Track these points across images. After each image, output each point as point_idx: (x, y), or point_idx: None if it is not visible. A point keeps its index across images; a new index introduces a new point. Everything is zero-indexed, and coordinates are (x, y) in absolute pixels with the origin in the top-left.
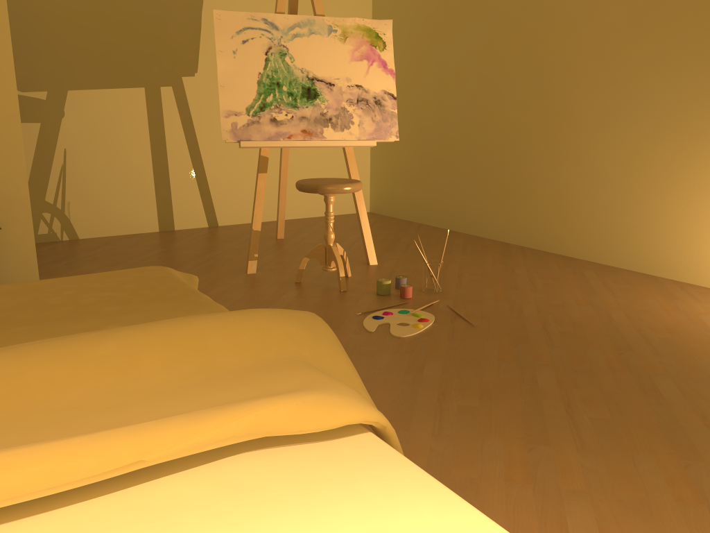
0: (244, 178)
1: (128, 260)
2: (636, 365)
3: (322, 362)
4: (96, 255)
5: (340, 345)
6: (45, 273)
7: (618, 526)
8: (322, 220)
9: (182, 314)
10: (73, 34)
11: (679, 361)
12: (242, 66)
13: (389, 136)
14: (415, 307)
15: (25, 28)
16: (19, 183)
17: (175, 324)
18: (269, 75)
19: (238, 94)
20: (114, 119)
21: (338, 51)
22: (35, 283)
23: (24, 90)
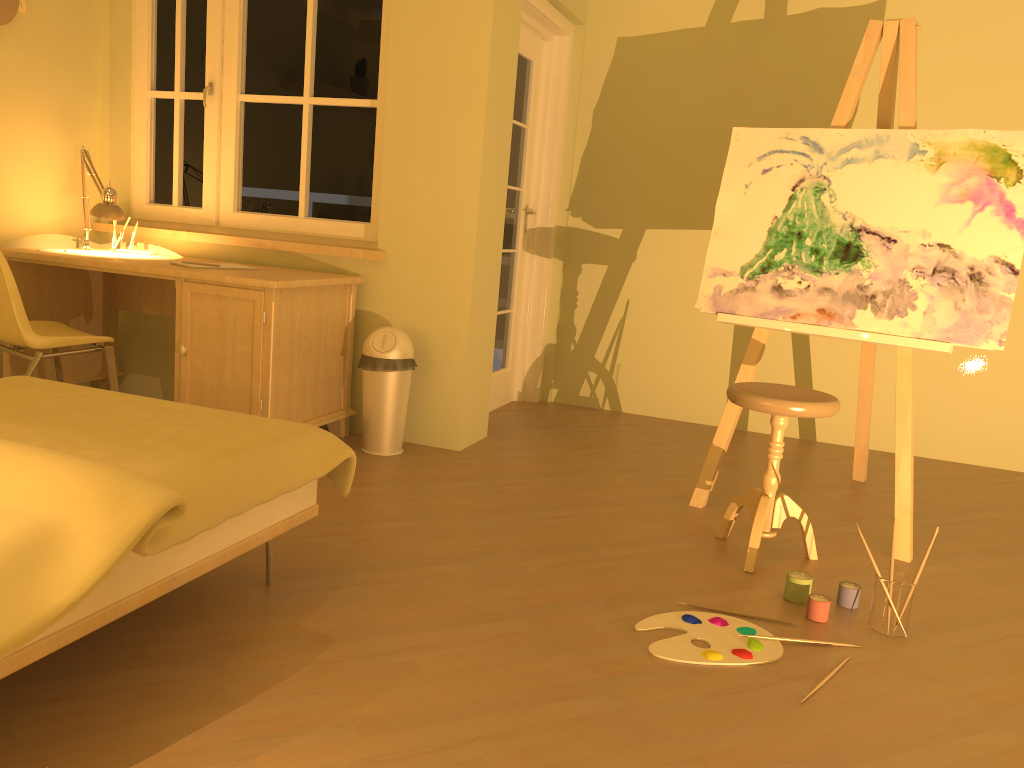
0: (874, 378)
1: (607, 447)
2: None
3: (78, 539)
4: (593, 432)
5: (131, 535)
6: (506, 435)
7: None
8: (1005, 477)
9: (154, 462)
10: (666, 161)
11: None
12: (752, 207)
13: (983, 339)
14: (787, 636)
15: (613, 154)
16: (461, 326)
17: (22, 451)
18: (789, 220)
19: (736, 246)
20: (694, 268)
21: (920, 185)
22: (200, 409)
23: (598, 226)
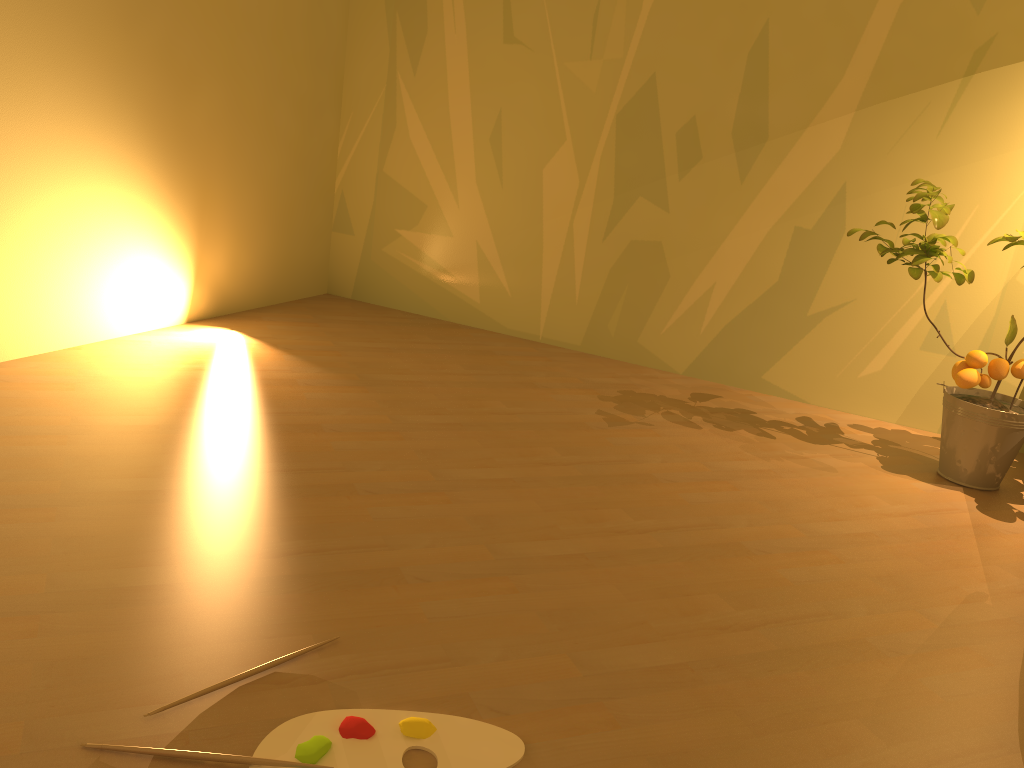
0: None
1: None
2: (414, 485)
3: None
4: None
5: None
6: None
7: (817, 513)
8: None
9: None
10: None
11: (364, 458)
12: None
13: None
14: None
15: None
16: None
17: None
18: None
19: None
20: None
21: None
22: None
23: None
